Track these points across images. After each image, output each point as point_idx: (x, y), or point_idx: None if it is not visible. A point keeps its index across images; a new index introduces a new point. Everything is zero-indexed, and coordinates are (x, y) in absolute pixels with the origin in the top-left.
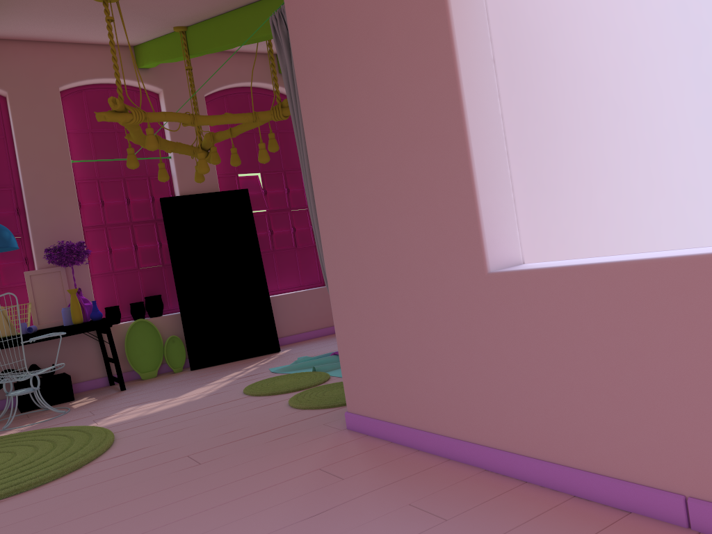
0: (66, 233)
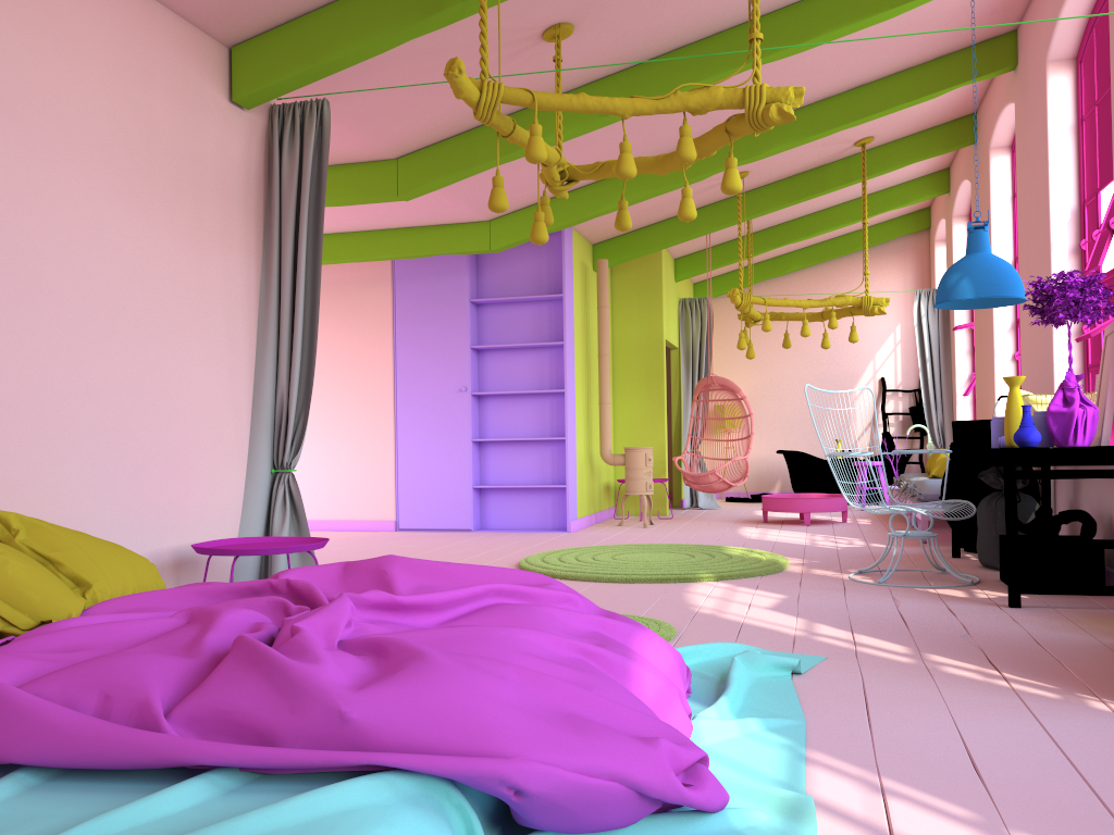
0: None
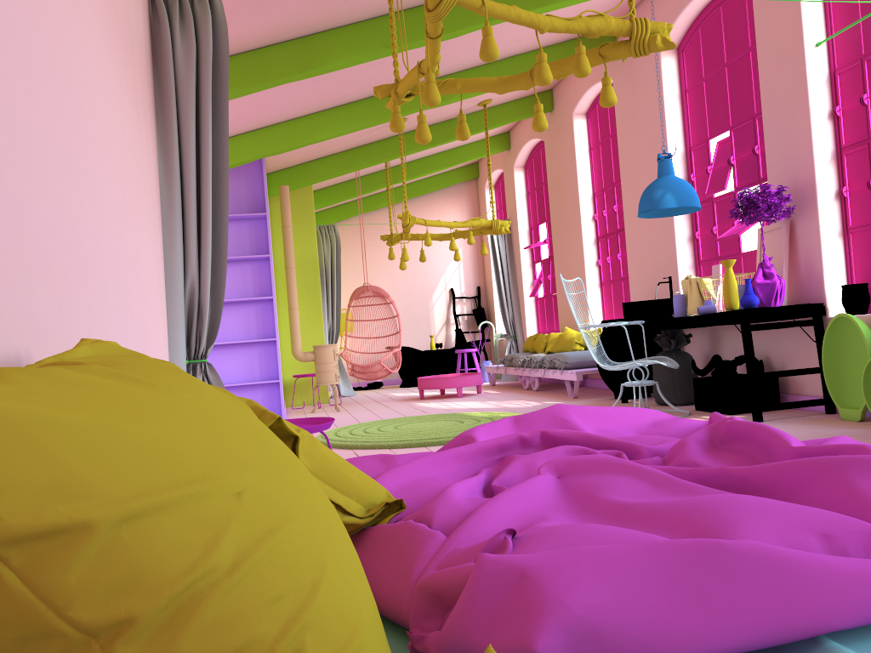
0: (796, 168)
